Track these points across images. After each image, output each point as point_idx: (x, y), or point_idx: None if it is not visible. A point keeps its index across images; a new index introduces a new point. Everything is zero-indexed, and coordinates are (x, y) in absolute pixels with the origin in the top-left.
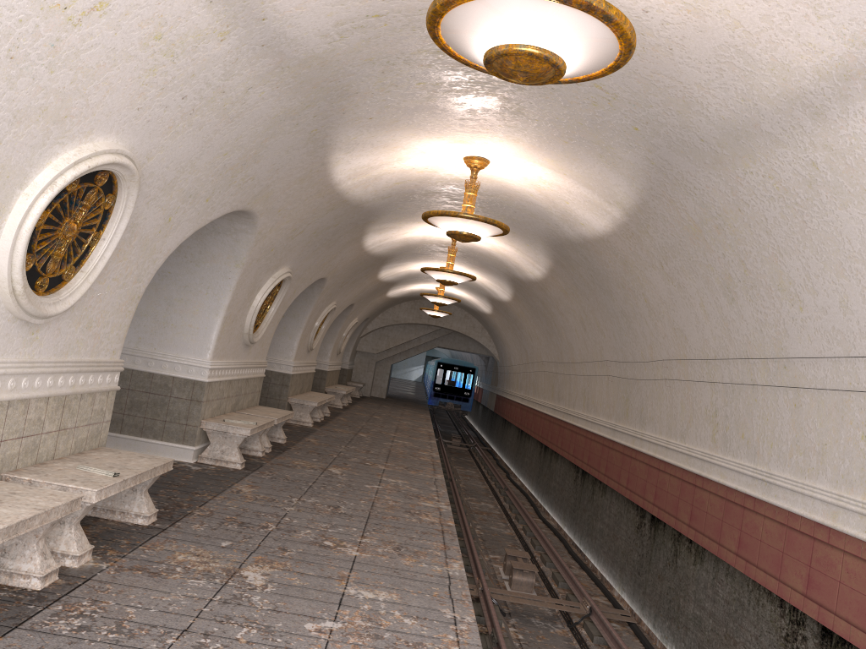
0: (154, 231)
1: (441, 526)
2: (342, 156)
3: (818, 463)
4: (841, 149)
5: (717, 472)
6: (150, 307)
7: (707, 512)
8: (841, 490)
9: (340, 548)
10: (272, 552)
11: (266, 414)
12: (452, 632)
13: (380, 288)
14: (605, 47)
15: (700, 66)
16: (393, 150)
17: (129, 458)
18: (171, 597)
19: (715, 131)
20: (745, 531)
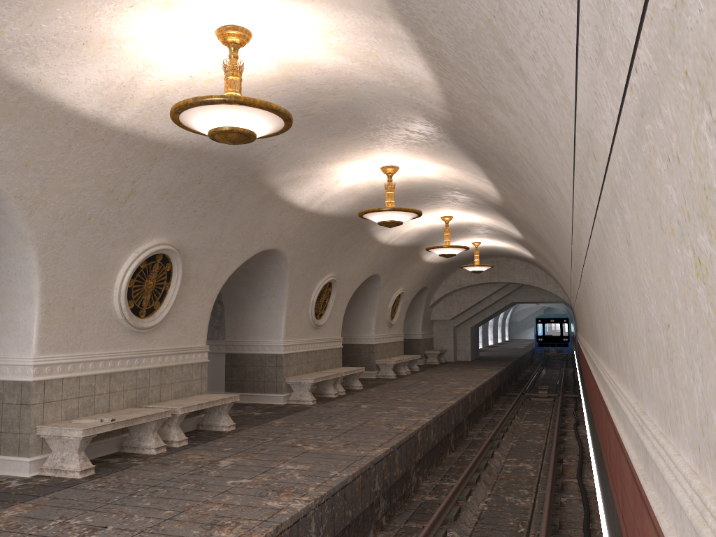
0: None
1: None
2: (35, 70)
3: (673, 387)
4: None
5: (622, 419)
6: None
7: (627, 496)
8: (710, 482)
9: None
10: None
11: (180, 403)
12: None
13: (404, 254)
14: None
15: None
16: (111, 49)
17: None
18: None
19: None
20: None
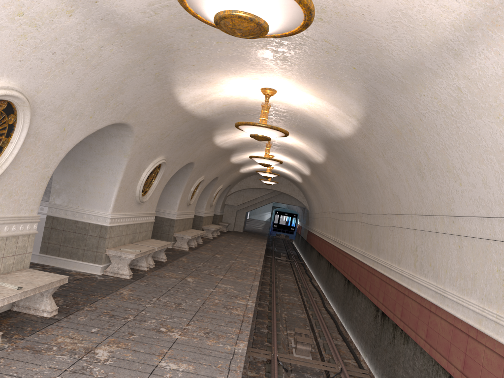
0: (53, 136)
1: (243, 317)
2: (182, 89)
3: (471, 286)
4: (474, 78)
5: (416, 287)
6: (76, 181)
7: (410, 312)
8: (485, 305)
9: (169, 332)
10: (123, 335)
11: (152, 244)
12: None
13: (234, 167)
14: (292, 11)
15: (382, 25)
16: (215, 85)
17: (38, 276)
18: (39, 368)
19: (399, 68)
20: (430, 326)
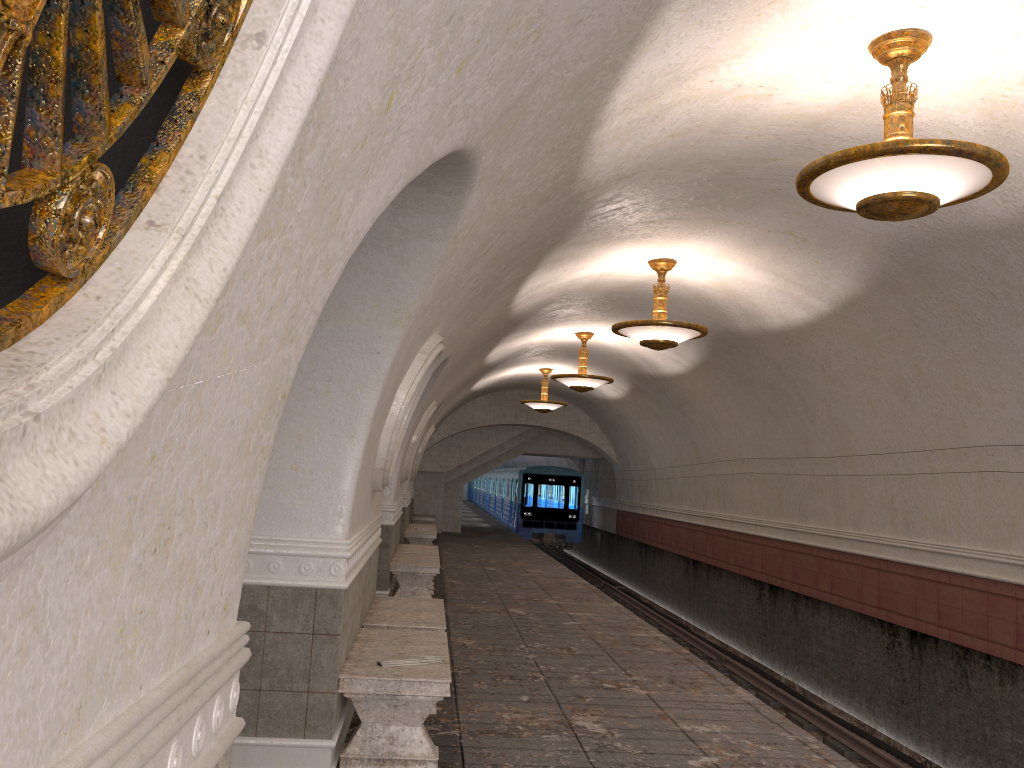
0: (355, 131)
1: None
2: (673, 21)
3: None
4: None
5: None
6: None
7: None
8: None
9: None
10: None
11: (417, 619)
12: None
13: (475, 376)
14: None
15: None
16: (758, 16)
17: None
18: None
19: None
20: None
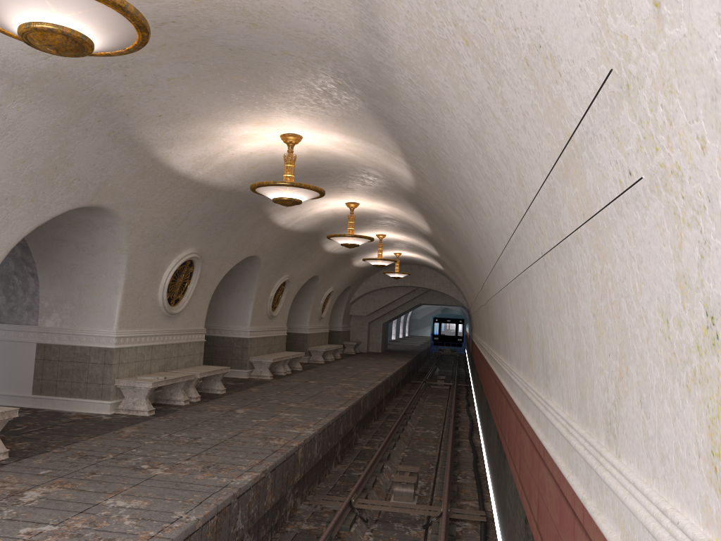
0: None
1: (281, 447)
2: (168, 151)
3: (520, 354)
4: (407, 63)
5: (504, 376)
6: (68, 294)
7: (503, 413)
8: (525, 375)
9: (151, 469)
10: (79, 476)
11: (194, 370)
12: (158, 529)
13: (340, 260)
14: (100, 11)
15: (308, 16)
16: (215, 140)
17: None
18: None
19: (366, 71)
20: (509, 426)
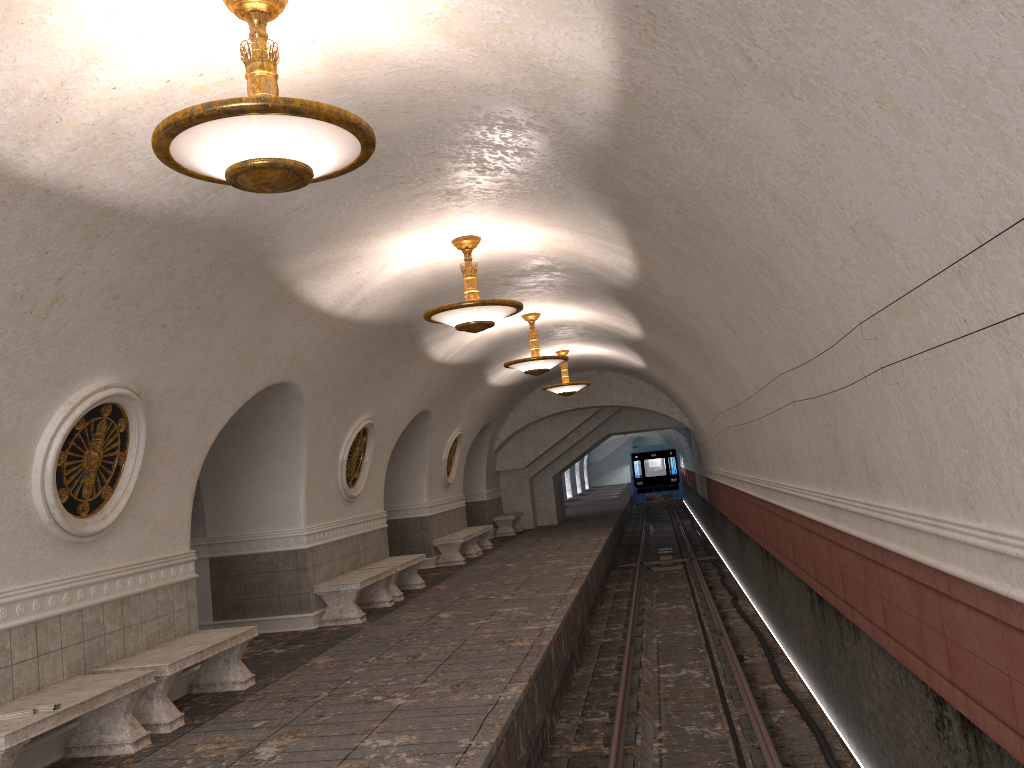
0: None
1: None
2: None
3: None
4: None
5: None
6: None
7: None
8: None
9: None
10: None
11: (163, 656)
12: None
13: (464, 376)
14: None
15: None
16: (24, 24)
17: None
18: None
19: None
20: None
